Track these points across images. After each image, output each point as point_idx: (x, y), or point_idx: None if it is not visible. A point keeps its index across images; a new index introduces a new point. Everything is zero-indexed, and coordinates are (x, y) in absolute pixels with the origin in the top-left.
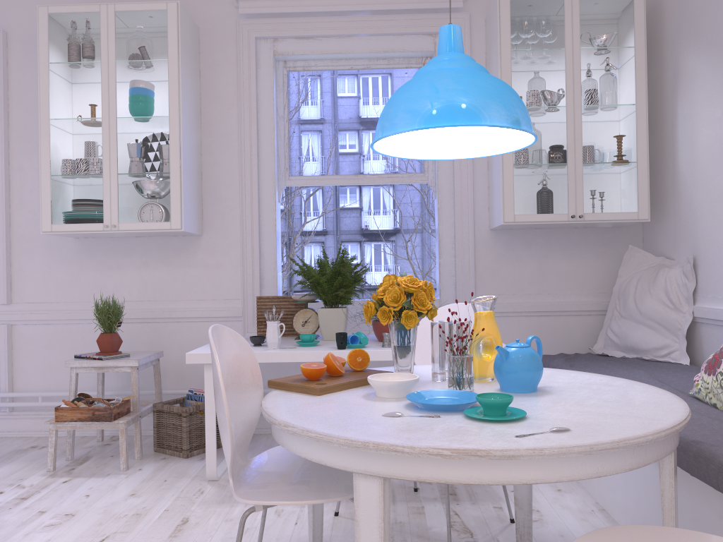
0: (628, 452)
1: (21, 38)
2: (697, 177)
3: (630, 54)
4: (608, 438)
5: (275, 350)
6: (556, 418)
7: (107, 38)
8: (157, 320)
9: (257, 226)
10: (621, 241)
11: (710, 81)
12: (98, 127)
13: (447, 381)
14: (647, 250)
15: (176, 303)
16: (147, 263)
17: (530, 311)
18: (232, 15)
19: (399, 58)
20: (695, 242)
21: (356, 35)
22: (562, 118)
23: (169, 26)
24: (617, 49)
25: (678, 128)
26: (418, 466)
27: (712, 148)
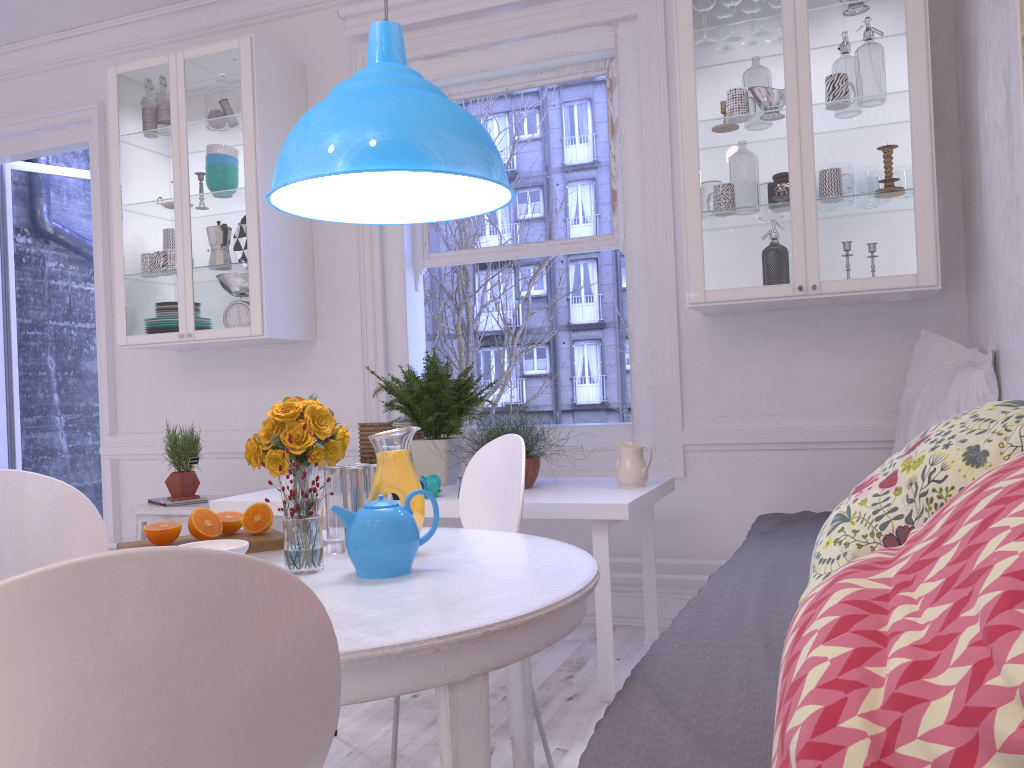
0: None
1: None
2: (994, 207)
3: (896, 7)
4: None
5: None
6: None
7: (177, 95)
8: None
9: (381, 325)
10: (929, 324)
11: (994, 35)
12: (170, 210)
13: (344, 554)
14: (972, 338)
15: None
16: (255, 380)
17: (770, 442)
18: (344, 39)
19: (572, 65)
20: (997, 322)
21: (504, 42)
22: (779, 129)
23: (242, 69)
24: (873, 1)
25: (980, 123)
26: None
27: (1000, 154)
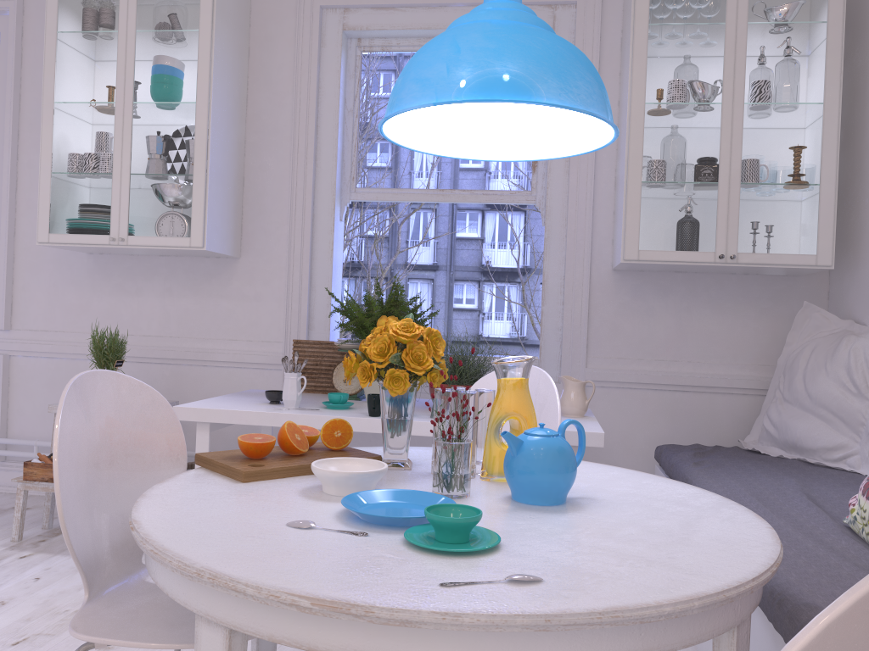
0: (629, 630)
1: (40, 4)
2: None
3: (819, 32)
4: (588, 605)
5: (287, 411)
6: (543, 555)
7: (127, 1)
8: (179, 361)
9: (308, 249)
10: (797, 296)
11: None
12: (110, 114)
13: None
14: (833, 311)
15: (203, 342)
16: (171, 290)
17: (661, 384)
18: None
19: None
20: None
21: (451, 5)
22: (715, 120)
23: None
24: (801, 24)
25: None
26: (272, 617)
27: None
